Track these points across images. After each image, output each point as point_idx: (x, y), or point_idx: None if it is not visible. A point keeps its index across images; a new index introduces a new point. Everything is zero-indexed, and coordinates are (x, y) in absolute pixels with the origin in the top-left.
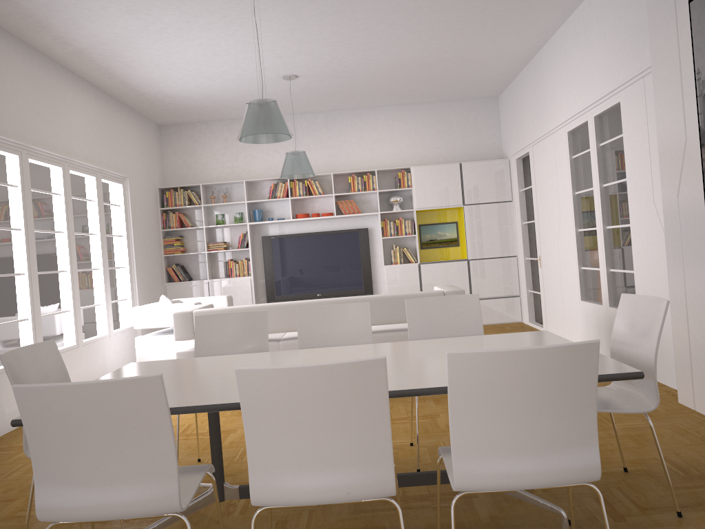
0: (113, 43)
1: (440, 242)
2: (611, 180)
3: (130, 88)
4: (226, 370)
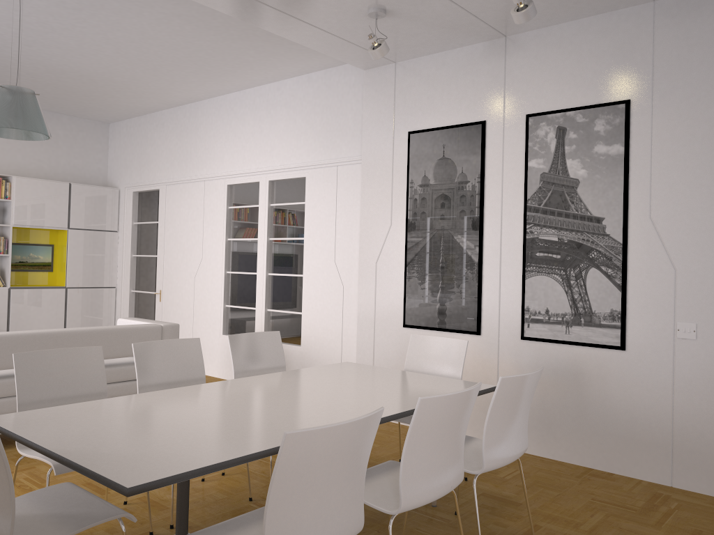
0: None
1: (31, 265)
2: (281, 236)
3: None
4: (181, 412)
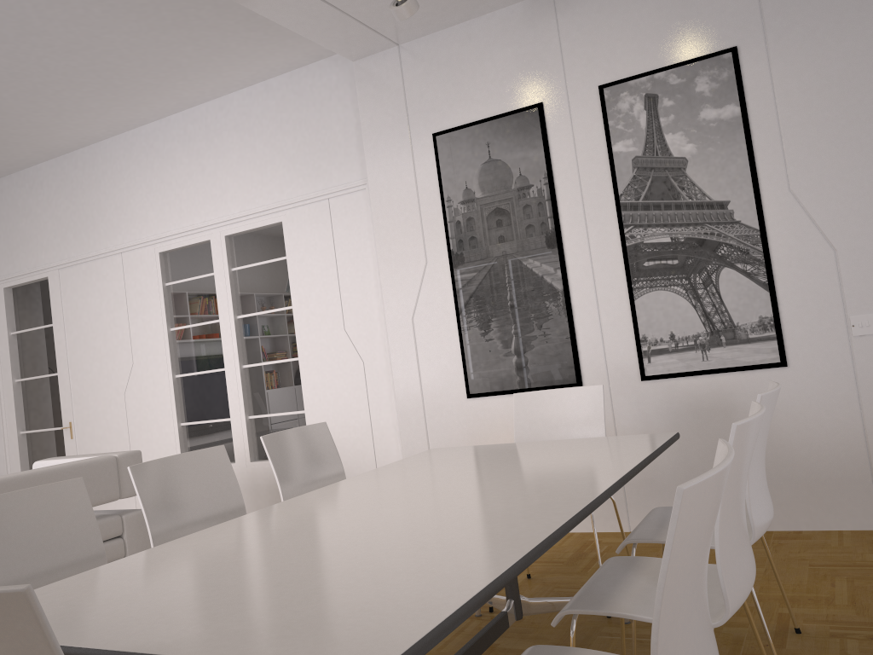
0: None
1: None
2: (255, 310)
3: None
4: (288, 545)
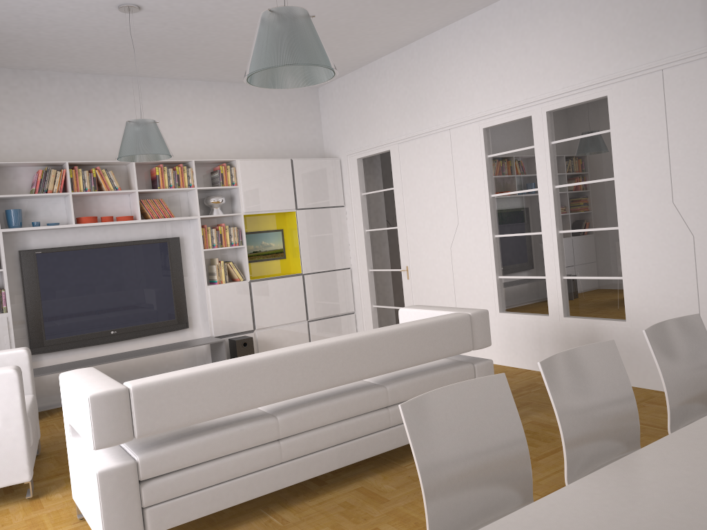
0: None
1: (265, 254)
2: (573, 181)
3: None
4: None
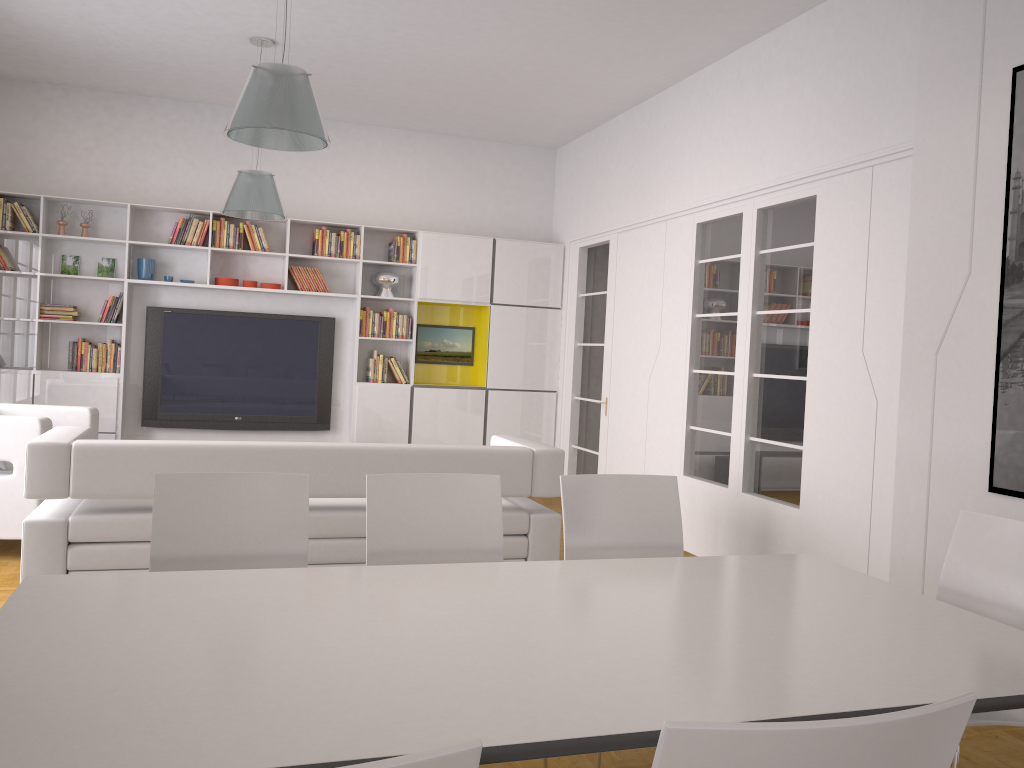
0: None
1: (445, 355)
2: (774, 308)
3: None
4: (310, 620)
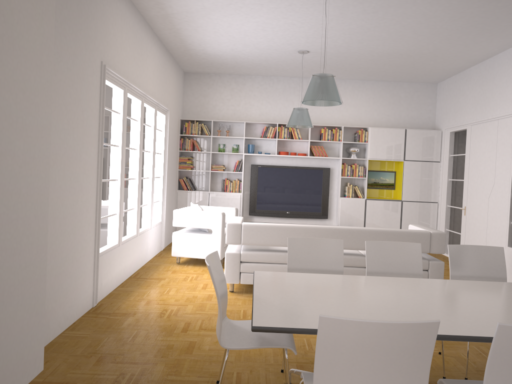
0: (196, 13)
1: (381, 184)
2: None
3: (183, 45)
4: (356, 292)
